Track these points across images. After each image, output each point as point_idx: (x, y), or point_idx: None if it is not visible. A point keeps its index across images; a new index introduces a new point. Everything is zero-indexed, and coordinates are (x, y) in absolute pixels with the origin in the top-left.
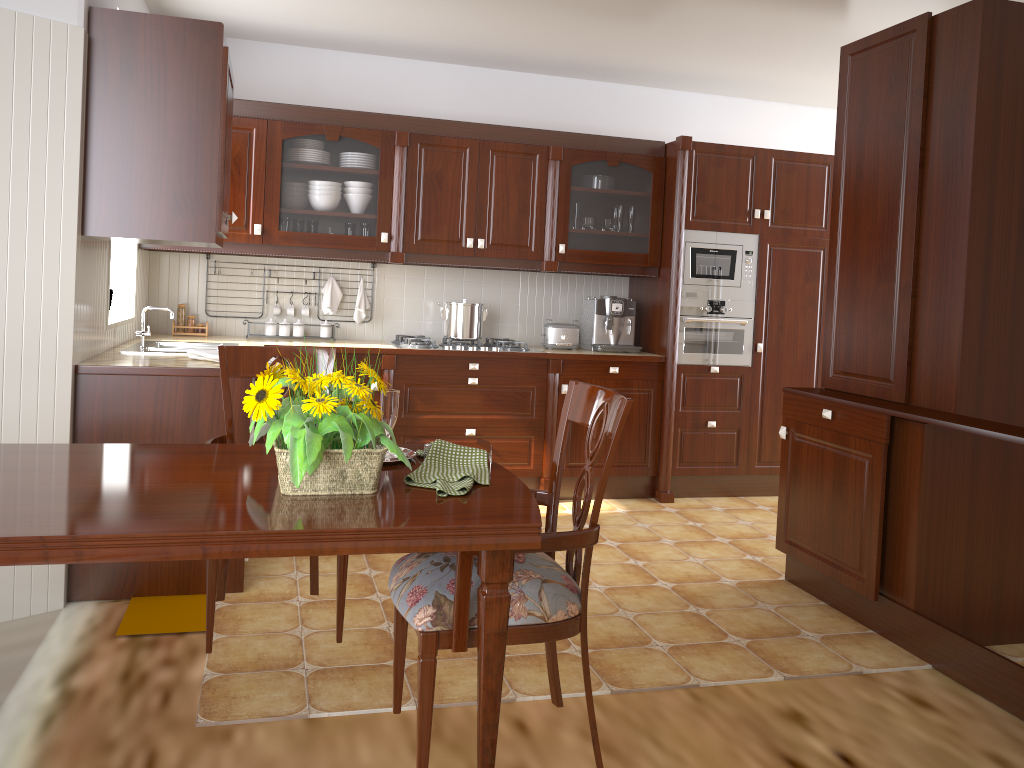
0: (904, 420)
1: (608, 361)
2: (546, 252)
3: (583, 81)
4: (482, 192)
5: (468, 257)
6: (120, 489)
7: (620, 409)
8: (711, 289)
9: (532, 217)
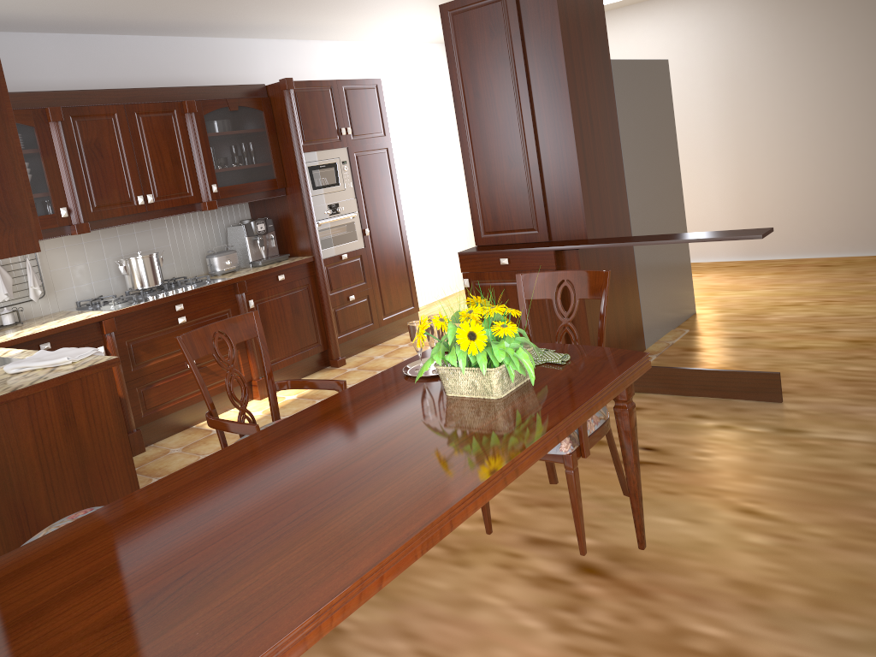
0: (561, 251)
1: (275, 272)
2: (204, 194)
3: (171, 38)
4: (138, 152)
5: (141, 213)
6: (409, 440)
7: (595, 279)
8: (328, 196)
9: (184, 166)
